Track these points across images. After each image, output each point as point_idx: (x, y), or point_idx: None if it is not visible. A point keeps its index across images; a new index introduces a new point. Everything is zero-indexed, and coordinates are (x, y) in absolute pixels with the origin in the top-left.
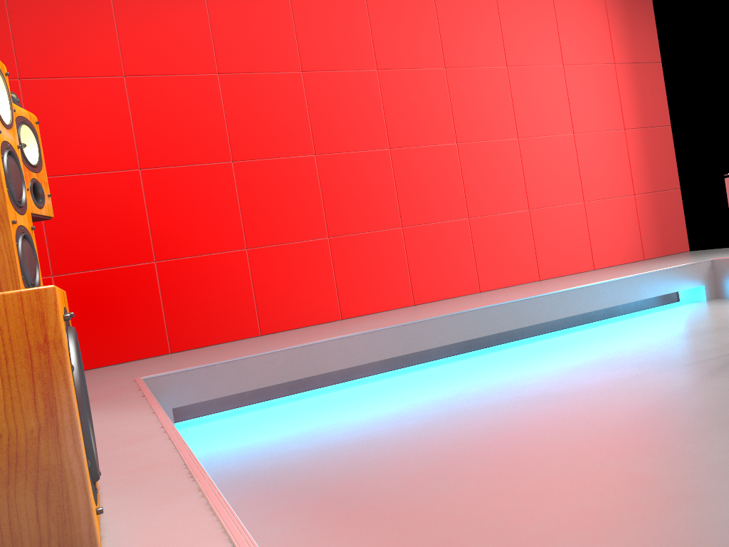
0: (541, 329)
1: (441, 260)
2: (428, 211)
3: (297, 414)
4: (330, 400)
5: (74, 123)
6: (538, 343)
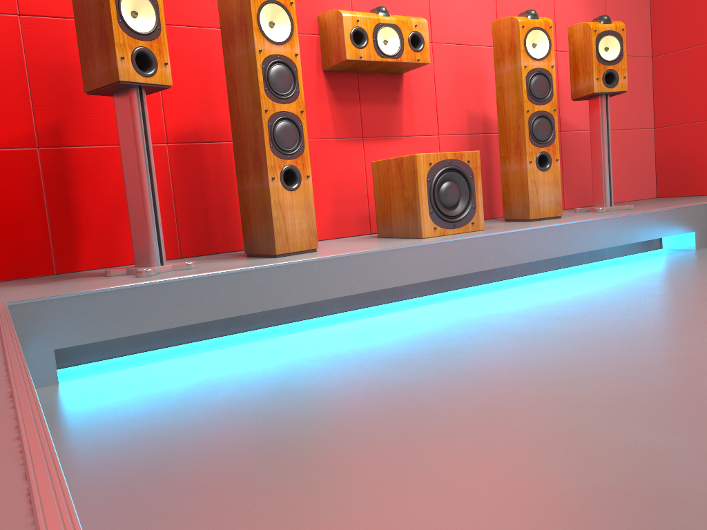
0: None
1: None
2: None
3: None
4: None
5: None
6: None
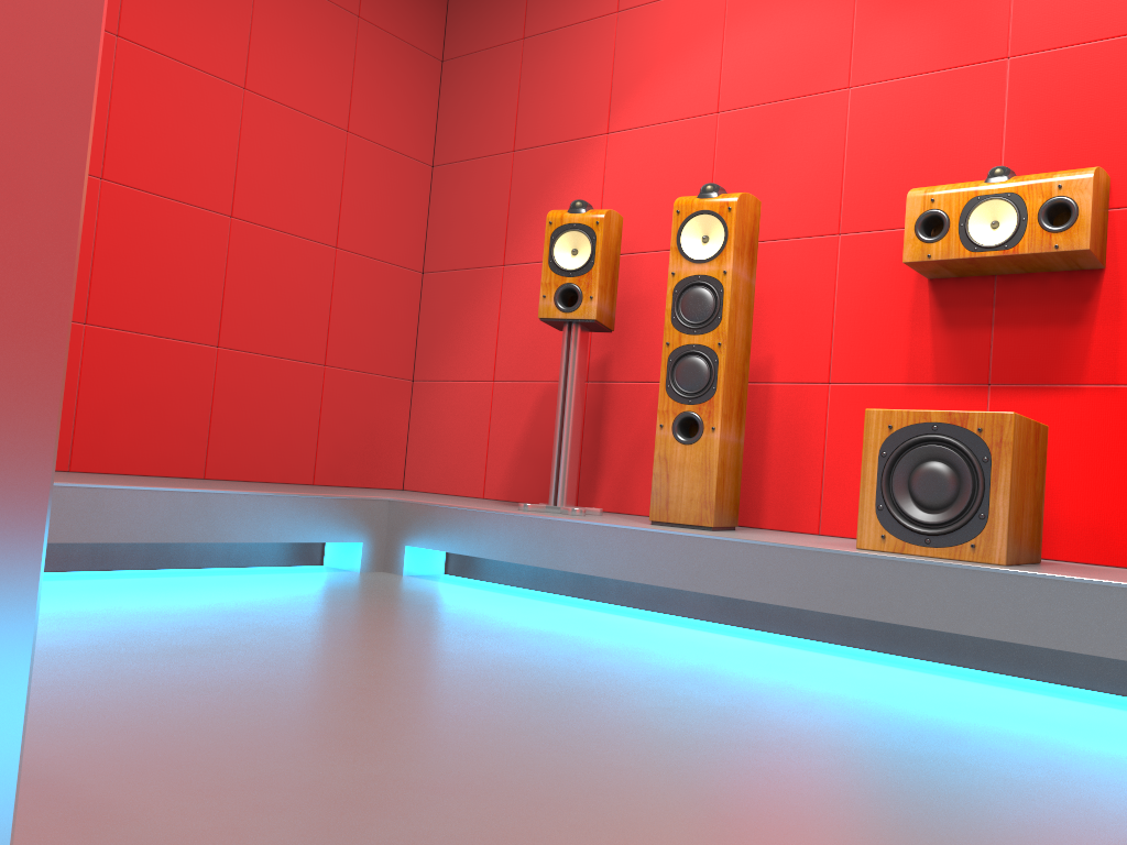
0: None
1: None
2: None
3: None
4: None
5: None
6: None
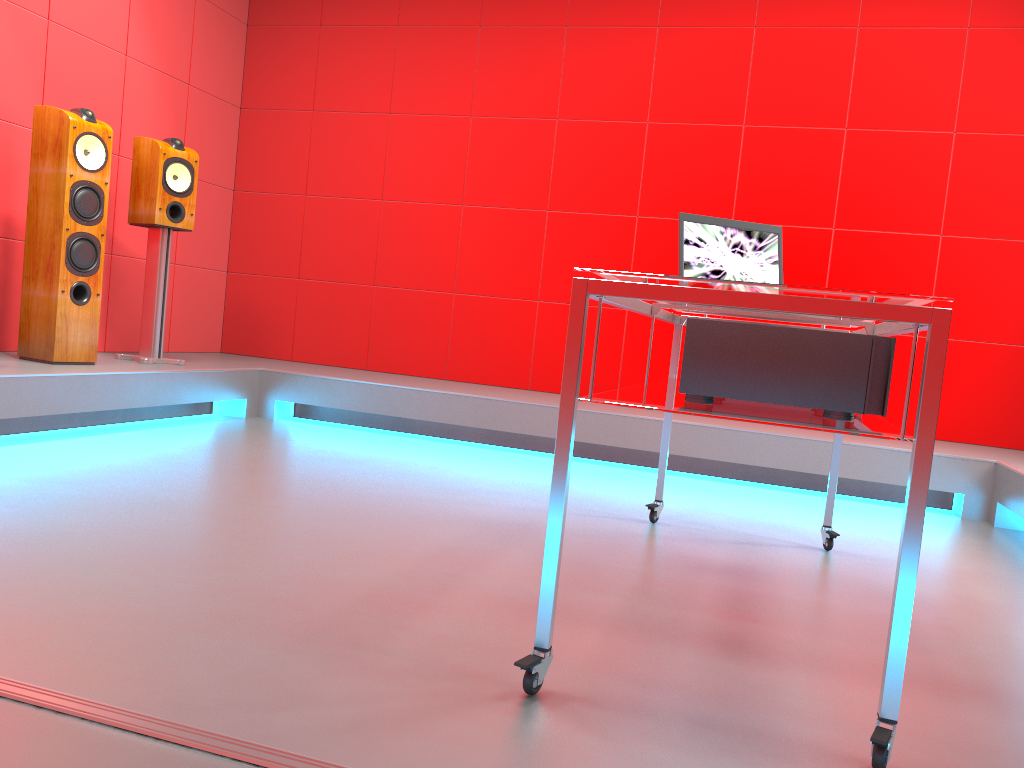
0: (690, 466)
1: (666, 359)
2: None
3: (332, 435)
4: (377, 438)
5: (342, 152)
6: (639, 472)
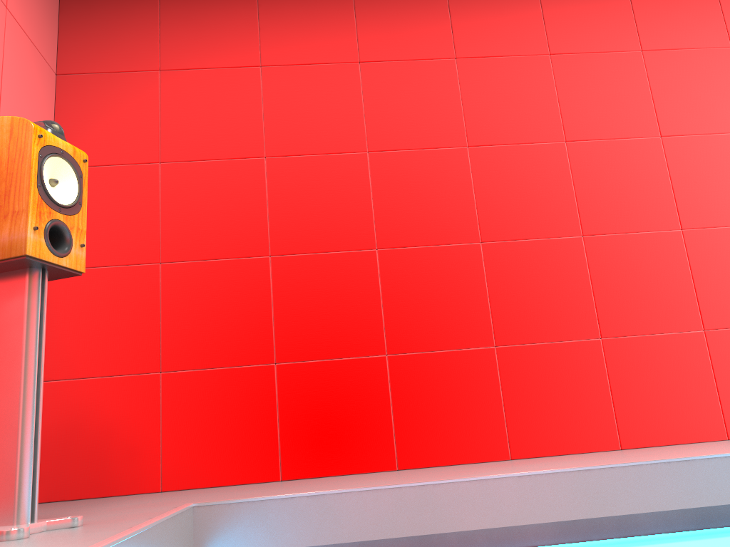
0: None
1: (662, 387)
2: (641, 318)
3: None
4: None
5: (207, 206)
6: None
